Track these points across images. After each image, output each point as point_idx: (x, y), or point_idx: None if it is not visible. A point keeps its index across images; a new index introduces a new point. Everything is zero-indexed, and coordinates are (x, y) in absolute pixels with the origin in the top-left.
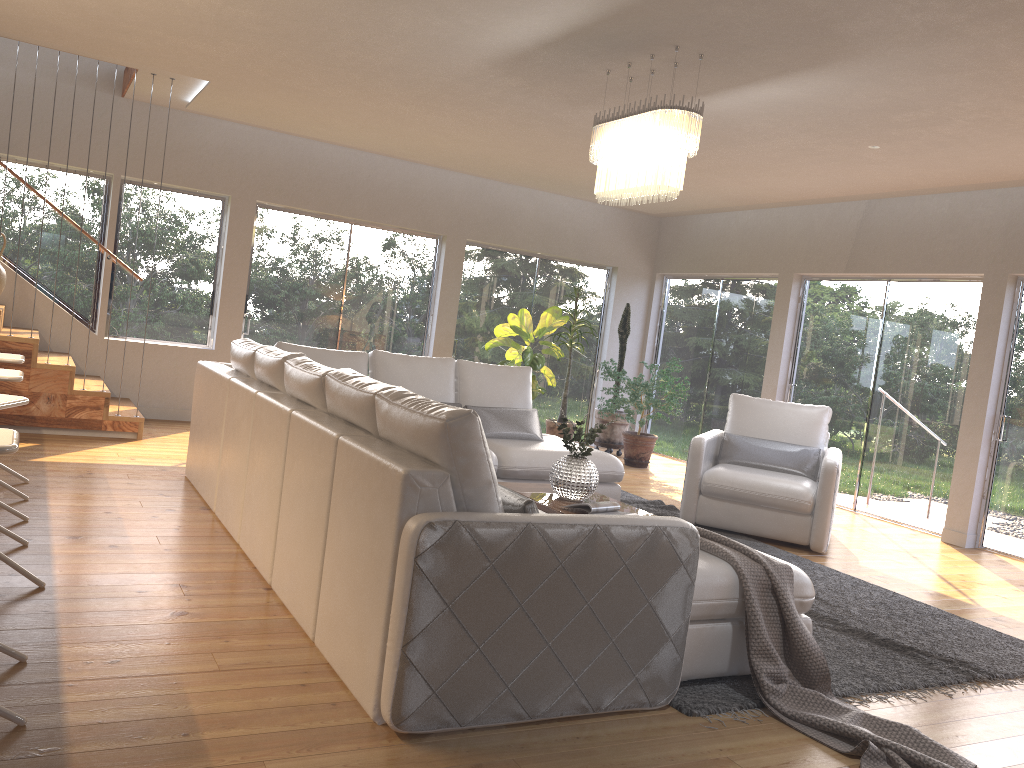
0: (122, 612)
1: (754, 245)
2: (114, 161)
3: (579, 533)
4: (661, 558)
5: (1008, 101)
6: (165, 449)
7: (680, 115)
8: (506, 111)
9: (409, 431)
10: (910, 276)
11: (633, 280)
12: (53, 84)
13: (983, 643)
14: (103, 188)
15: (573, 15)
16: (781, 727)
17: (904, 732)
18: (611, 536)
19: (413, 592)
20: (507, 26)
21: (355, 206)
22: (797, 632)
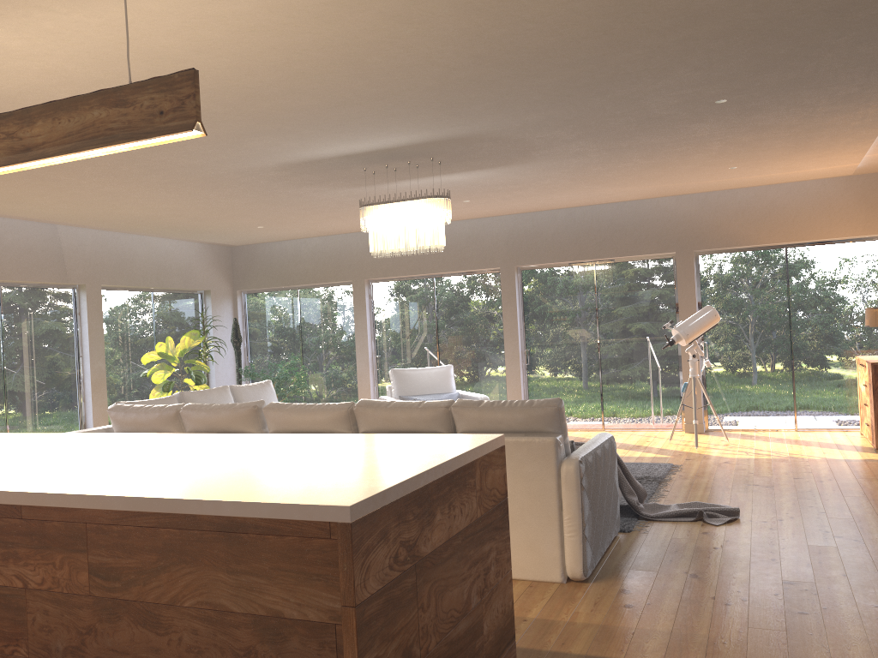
0: None
1: (326, 262)
2: None
3: (601, 449)
4: (613, 454)
5: (567, 180)
6: None
7: (444, 201)
8: (236, 189)
9: (520, 419)
10: (449, 273)
11: (222, 298)
12: None
13: (631, 468)
14: None
15: (393, 143)
16: (658, 522)
17: (697, 504)
18: (605, 448)
19: (582, 500)
20: (336, 147)
21: (6, 269)
22: (632, 478)
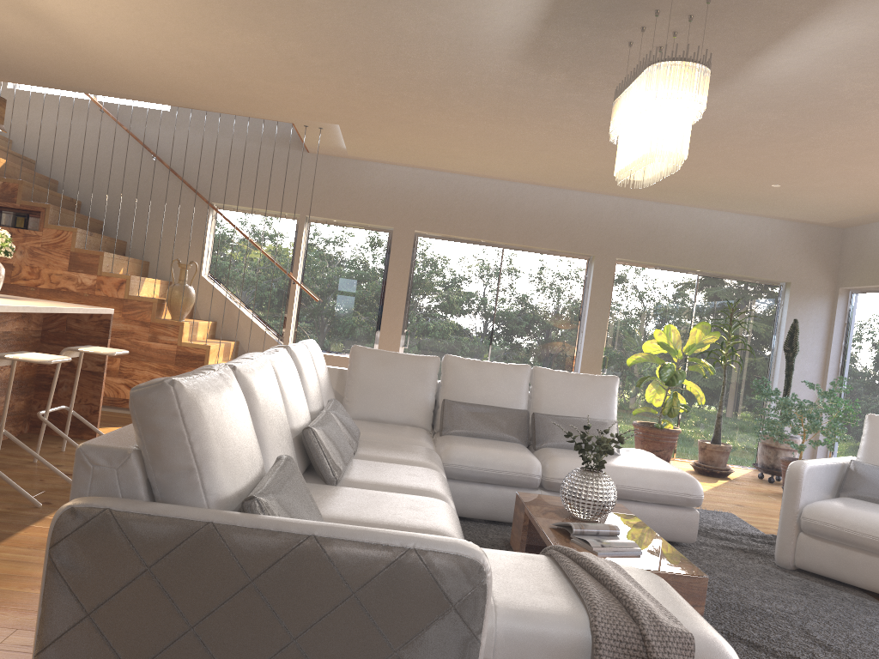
0: (10, 576)
1: None
2: (300, 204)
3: (282, 544)
4: (415, 594)
5: None
6: None
7: (673, 67)
8: (580, 115)
9: None
10: None
11: (810, 296)
12: (257, 147)
13: None
14: (294, 227)
15: None
16: None
17: None
18: (332, 553)
19: (46, 591)
20: (492, 7)
21: (504, 231)
22: None
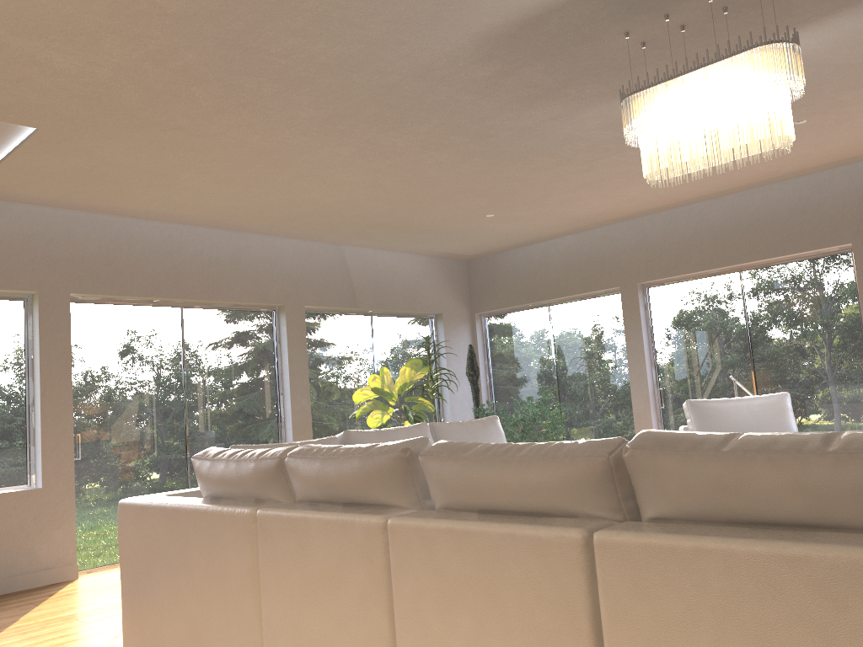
0: None
1: (583, 266)
2: None
3: None
4: None
5: None
6: (40, 644)
7: (789, 49)
8: (431, 126)
9: None
10: (764, 262)
11: (457, 323)
12: None
13: None
14: None
15: None
16: None
17: None
18: None
19: None
20: None
21: (185, 286)
22: None
